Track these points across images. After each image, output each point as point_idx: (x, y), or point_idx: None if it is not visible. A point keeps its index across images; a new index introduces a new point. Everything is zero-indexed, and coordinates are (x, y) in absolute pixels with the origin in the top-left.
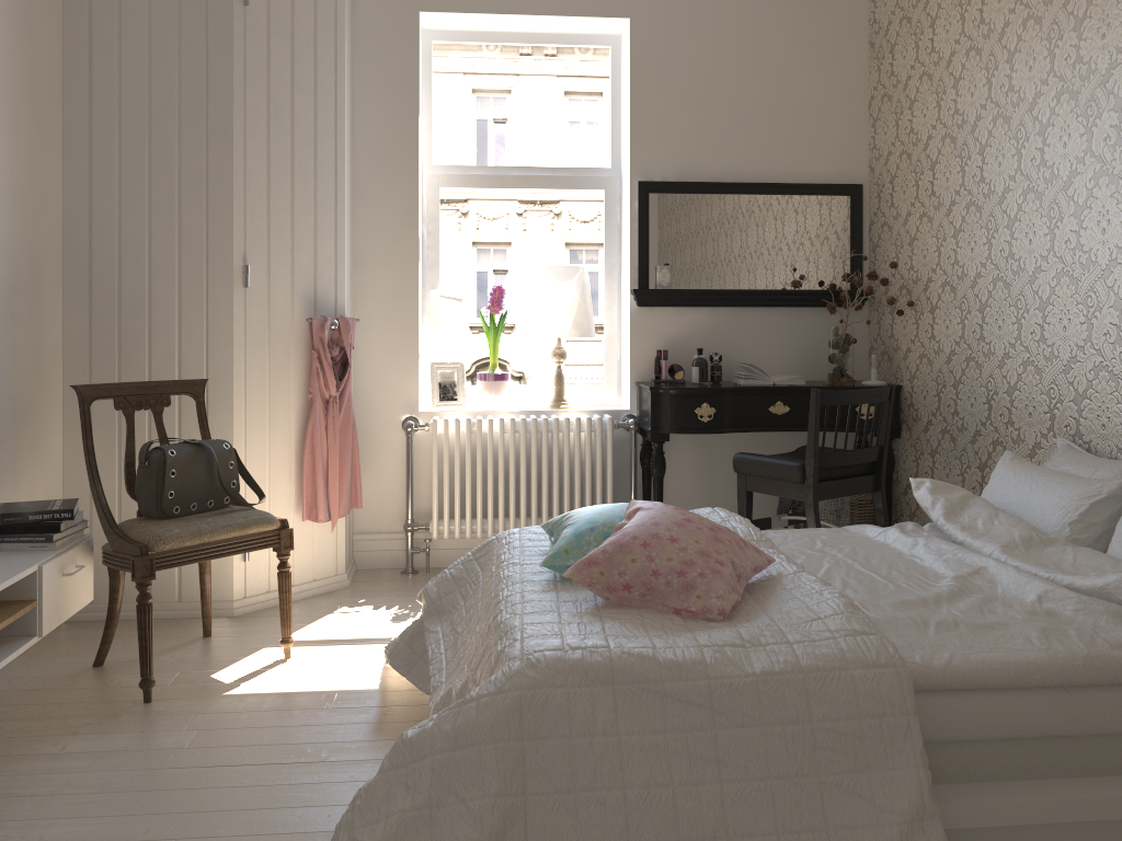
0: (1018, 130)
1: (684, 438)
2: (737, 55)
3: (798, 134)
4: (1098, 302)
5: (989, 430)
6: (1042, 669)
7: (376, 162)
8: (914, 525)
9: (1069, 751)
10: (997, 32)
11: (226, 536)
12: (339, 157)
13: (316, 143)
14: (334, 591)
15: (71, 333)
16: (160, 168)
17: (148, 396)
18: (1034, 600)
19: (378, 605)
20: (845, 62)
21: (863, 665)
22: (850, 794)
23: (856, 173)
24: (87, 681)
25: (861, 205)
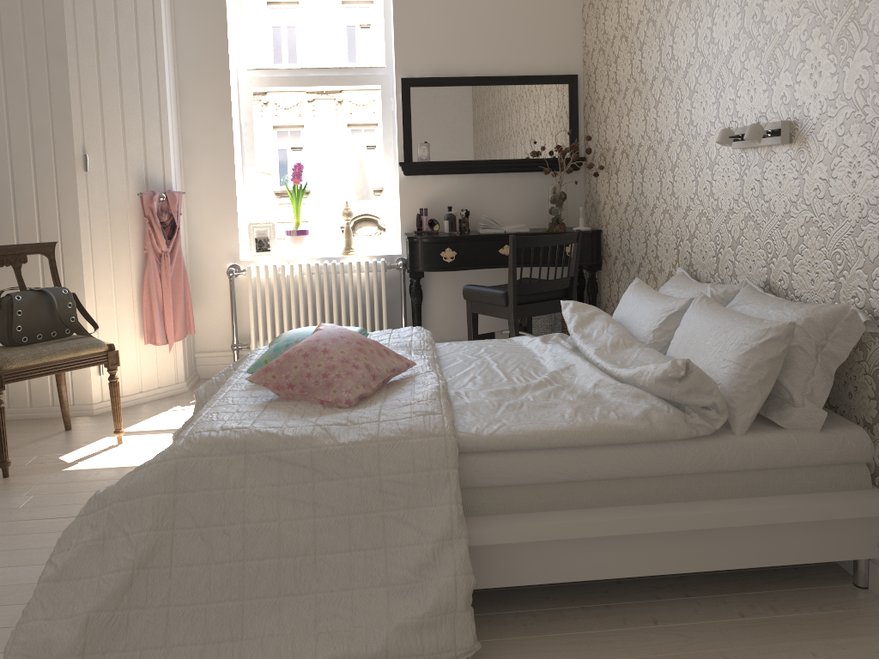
0: (660, 31)
1: (443, 274)
2: None
3: (526, 36)
4: (701, 165)
5: (646, 263)
6: (560, 435)
7: (196, 70)
8: (559, 335)
9: (579, 491)
10: None
11: (62, 357)
12: (159, 67)
13: (139, 58)
14: (175, 395)
15: None
16: (13, 81)
17: (8, 256)
18: (592, 387)
19: None
20: None
21: (422, 435)
22: (404, 523)
23: (573, 66)
24: None
25: (577, 91)
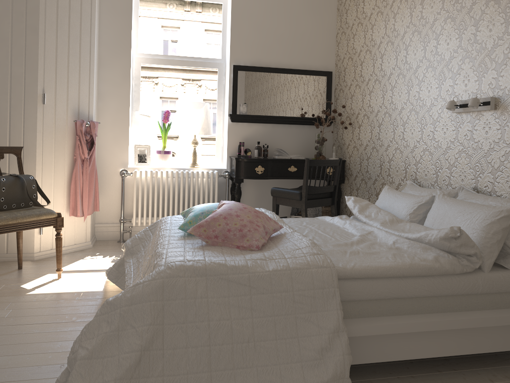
0: (396, 48)
1: (250, 182)
2: (279, 10)
3: (305, 47)
4: (425, 122)
5: (380, 178)
6: (392, 269)
7: (110, 49)
8: (346, 216)
9: (402, 304)
10: (390, 5)
11: (29, 219)
12: (92, 45)
13: (80, 38)
14: (84, 250)
15: None
16: (1, 44)
17: None
18: (392, 243)
19: (105, 255)
20: (326, 17)
21: (317, 267)
22: (308, 322)
23: (329, 66)
24: None
25: (331, 80)
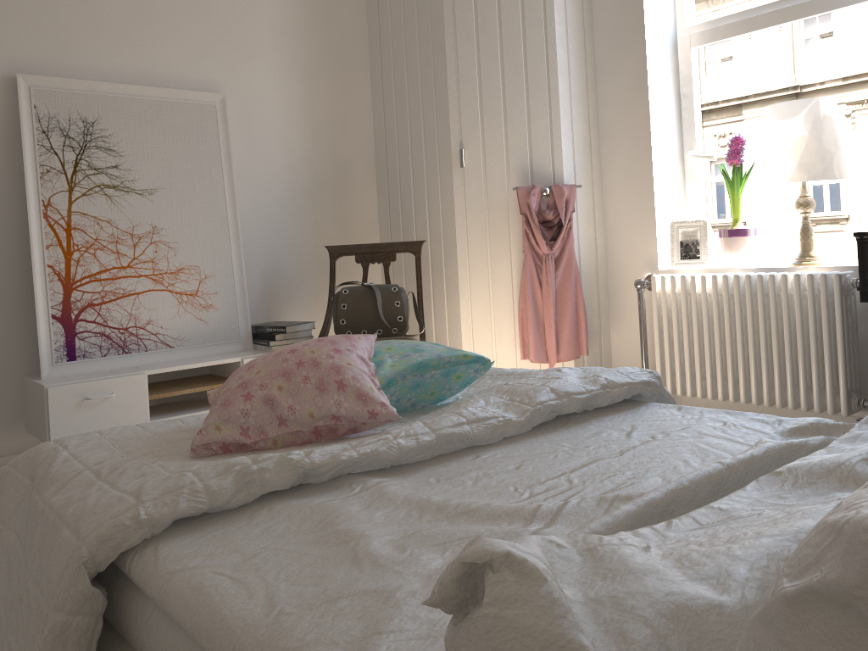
0: None
1: None
2: None
3: None
4: None
5: None
6: (219, 637)
7: (610, 40)
8: None
9: None
10: None
11: None
12: (549, 43)
13: (524, 37)
14: None
15: (381, 213)
16: (412, 86)
17: (379, 254)
18: None
19: None
20: None
21: (75, 528)
22: None
23: None
24: None
25: None
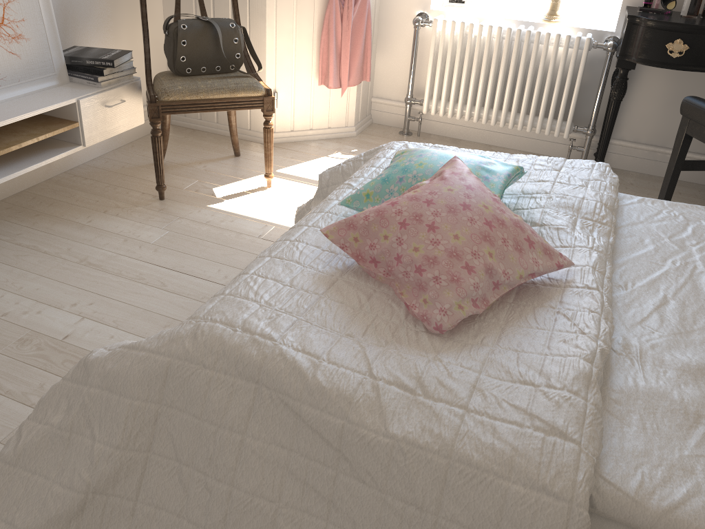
0: None
1: None
2: None
3: None
4: None
5: None
6: None
7: None
8: None
9: None
10: None
11: (218, 96)
12: None
13: None
14: (342, 138)
15: None
16: None
17: None
18: None
19: None
20: None
21: (529, 483)
22: None
23: None
24: (144, 173)
25: None
